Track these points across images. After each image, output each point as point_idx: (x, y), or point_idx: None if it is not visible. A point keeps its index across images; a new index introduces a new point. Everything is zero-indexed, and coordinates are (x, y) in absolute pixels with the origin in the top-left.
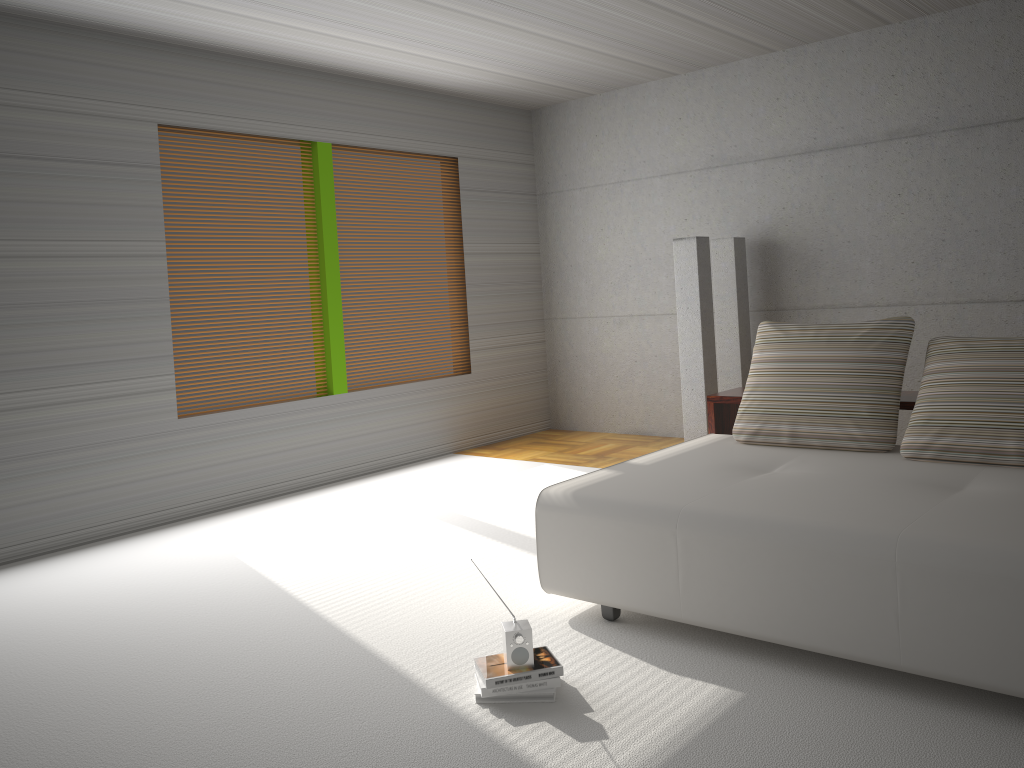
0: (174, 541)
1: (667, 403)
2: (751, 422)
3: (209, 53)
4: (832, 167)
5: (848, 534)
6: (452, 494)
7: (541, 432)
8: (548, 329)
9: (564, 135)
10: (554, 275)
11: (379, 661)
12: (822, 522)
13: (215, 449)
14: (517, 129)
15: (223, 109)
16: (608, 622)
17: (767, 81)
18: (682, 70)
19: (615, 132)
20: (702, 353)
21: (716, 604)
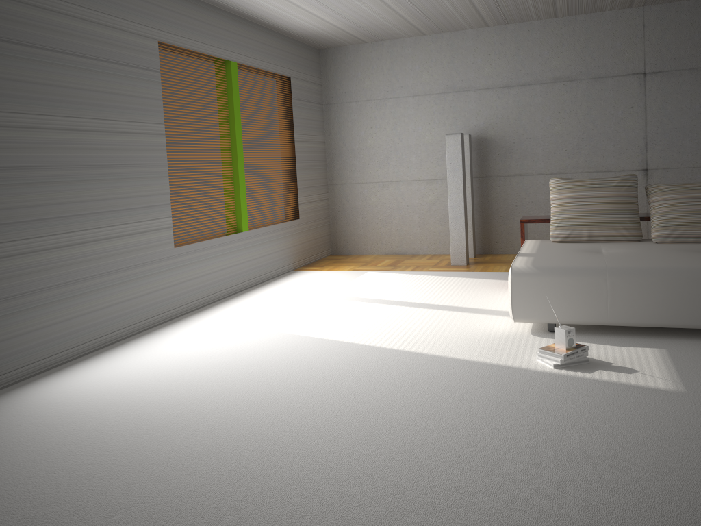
0: (201, 327)
1: (415, 234)
2: (564, 230)
3: None
4: (521, 96)
5: None
6: (341, 289)
7: (329, 256)
8: (330, 191)
9: (344, 67)
10: (335, 156)
11: (468, 361)
12: (686, 265)
13: (192, 268)
14: (314, 61)
15: (188, 34)
16: (552, 333)
17: (483, 43)
18: (431, 32)
19: (381, 67)
20: (463, 201)
21: (630, 312)
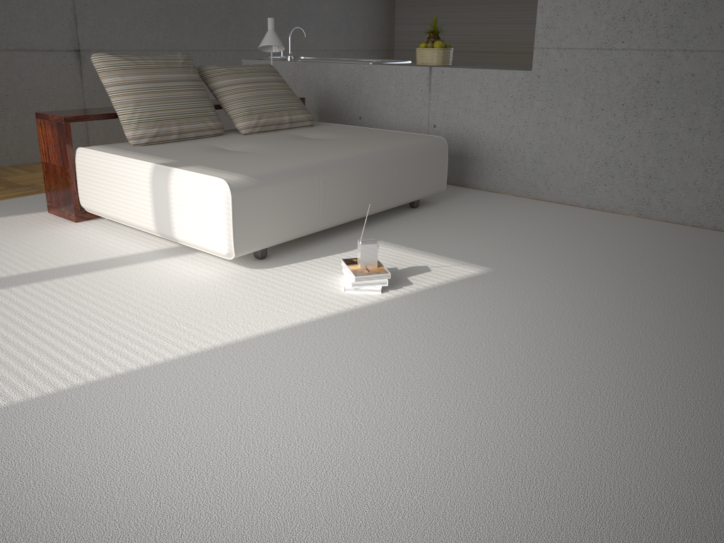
0: None
1: None
2: (150, 128)
3: None
4: None
5: (379, 153)
6: None
7: None
8: None
9: None
10: None
11: (298, 326)
12: (365, 151)
13: None
14: None
15: None
16: (265, 259)
17: None
18: None
19: None
20: None
21: (336, 211)
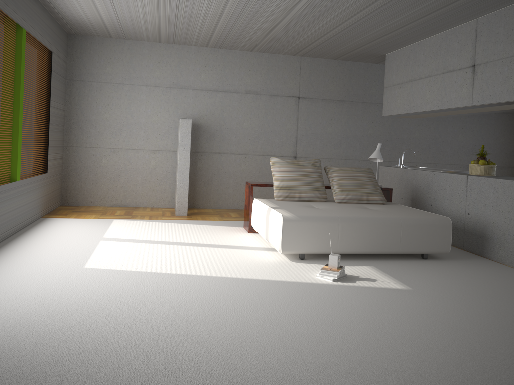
0: (12, 268)
1: (137, 191)
2: (284, 192)
3: None
4: (224, 99)
5: (388, 218)
6: (109, 233)
7: (61, 206)
8: (66, 151)
9: (90, 52)
10: (74, 123)
11: (276, 281)
12: (378, 216)
13: None
14: (65, 42)
15: None
16: (302, 259)
17: (202, 58)
18: (166, 42)
19: (122, 59)
20: (189, 168)
21: (350, 244)
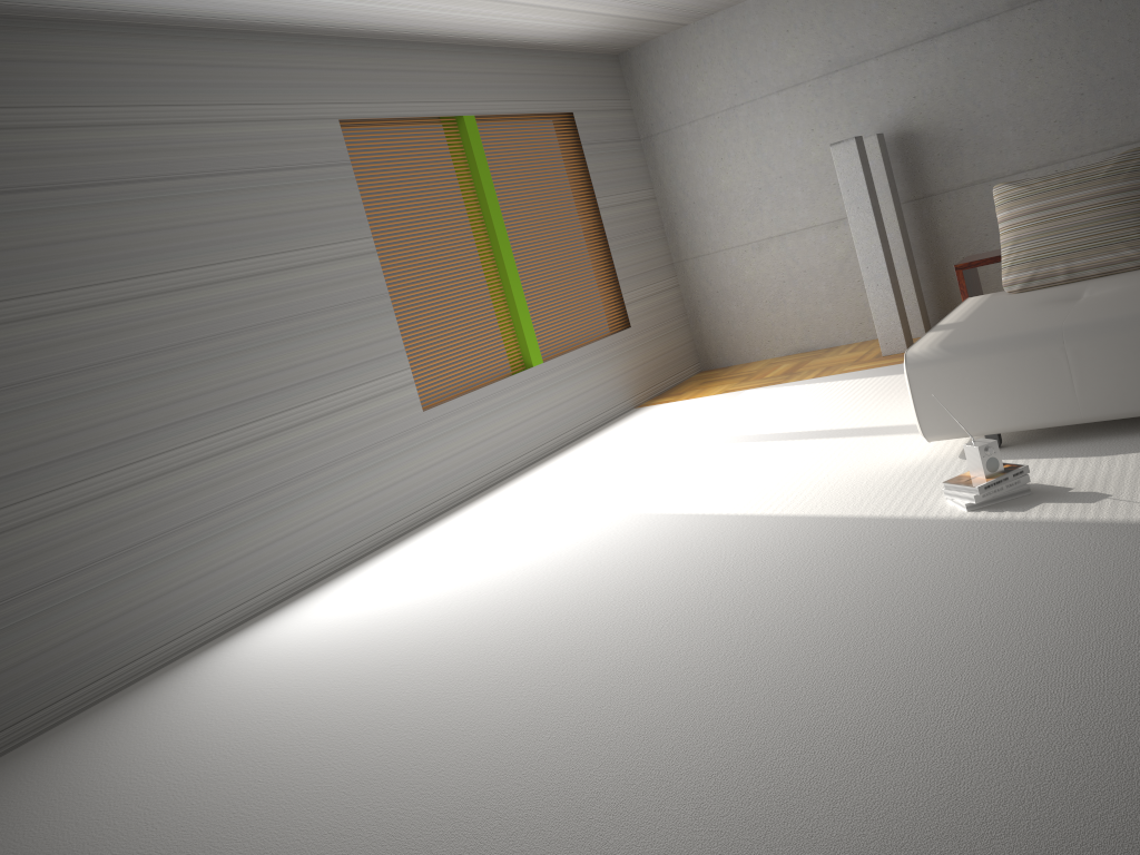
0: (473, 521)
1: (825, 314)
2: (1023, 271)
3: (360, 40)
4: (958, 47)
5: None
6: (692, 428)
7: (697, 375)
8: (680, 272)
9: (661, 72)
10: (676, 216)
11: (836, 518)
12: None
13: (457, 436)
14: (611, 75)
15: (384, 96)
16: None
17: None
18: None
19: (718, 58)
20: (881, 248)
21: (1116, 395)
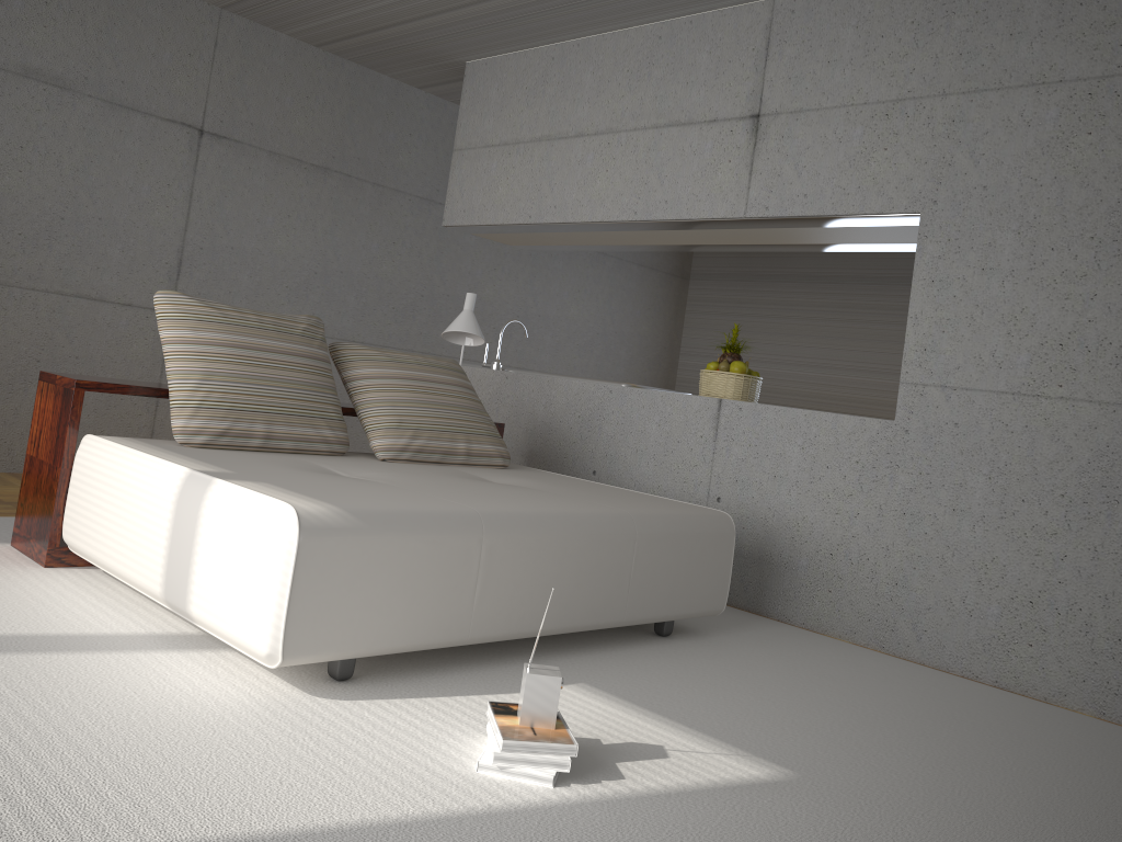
0: None
1: None
2: (216, 419)
3: None
4: None
5: (605, 517)
6: None
7: None
8: None
9: None
10: None
11: (348, 831)
12: (579, 510)
13: None
14: None
15: None
16: (346, 682)
17: None
18: None
19: None
20: None
21: (506, 611)
